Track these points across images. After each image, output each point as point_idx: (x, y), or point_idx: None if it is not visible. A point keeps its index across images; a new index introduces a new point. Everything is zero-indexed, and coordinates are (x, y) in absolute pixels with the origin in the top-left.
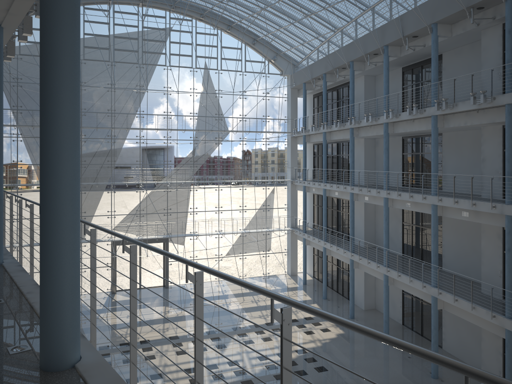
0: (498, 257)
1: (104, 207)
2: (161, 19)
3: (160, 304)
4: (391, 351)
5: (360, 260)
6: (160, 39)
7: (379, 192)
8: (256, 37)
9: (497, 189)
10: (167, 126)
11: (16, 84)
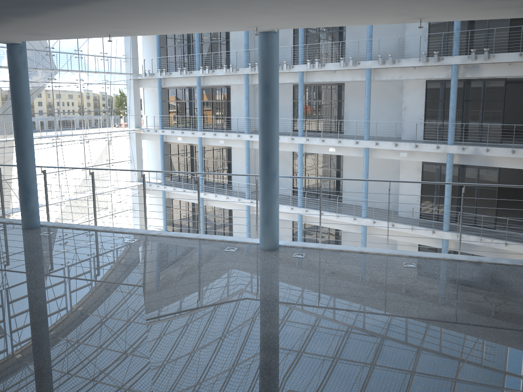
0: (417, 186)
1: None
2: None
3: None
4: None
5: None
6: None
7: (293, 139)
8: None
9: (418, 132)
10: None
11: None
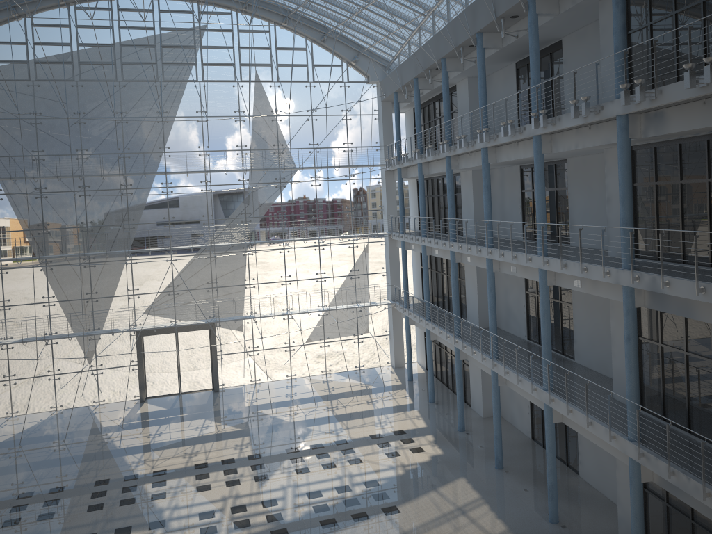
0: None
1: (123, 284)
2: (186, 15)
3: (200, 416)
4: (502, 480)
5: (465, 348)
6: (186, 44)
7: (481, 250)
8: (326, 31)
9: None
10: (205, 166)
11: None
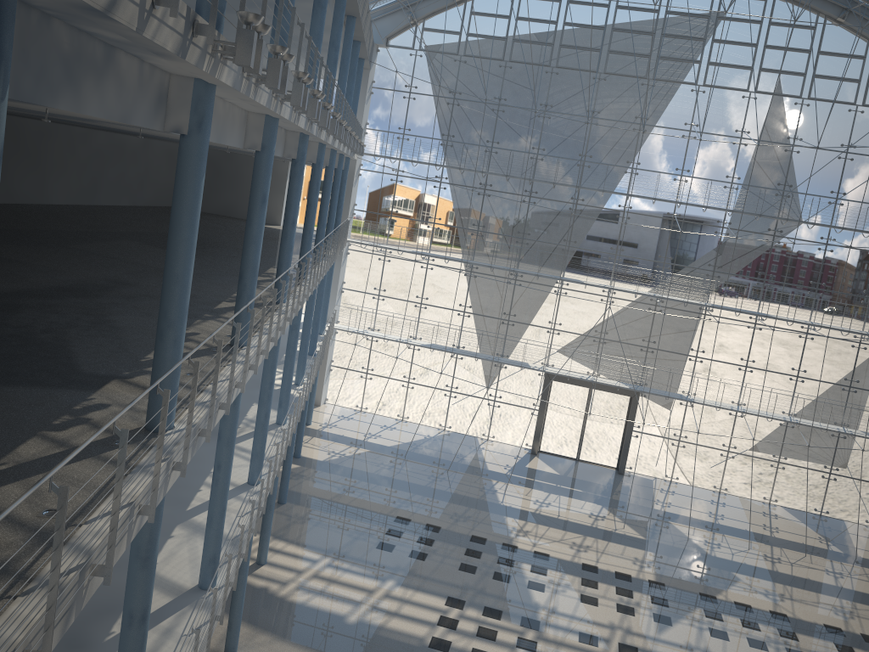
0: None
1: (545, 314)
2: None
3: (596, 500)
4: None
5: None
6: (694, 35)
7: None
8: None
9: None
10: (677, 195)
11: (451, 102)
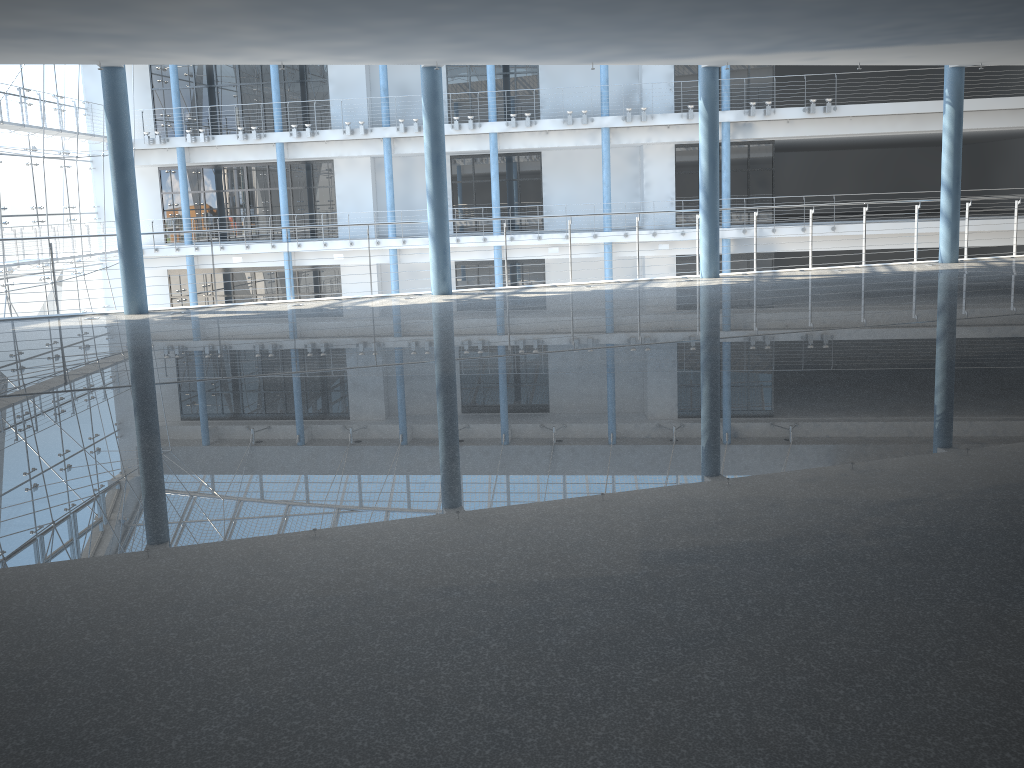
0: None
1: None
2: None
3: None
4: None
5: None
6: None
7: (486, 239)
8: None
9: (669, 217)
10: None
11: None
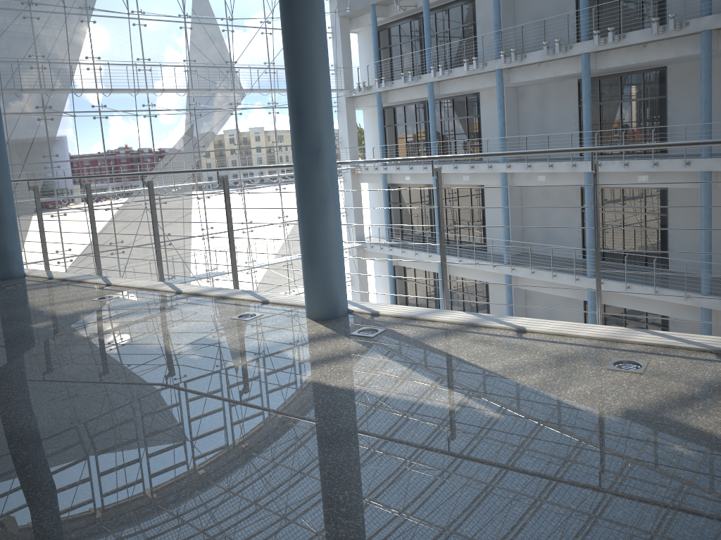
0: None
1: (49, 245)
2: None
3: None
4: None
5: (531, 274)
6: None
7: (576, 165)
8: None
9: None
10: (147, 85)
11: None
